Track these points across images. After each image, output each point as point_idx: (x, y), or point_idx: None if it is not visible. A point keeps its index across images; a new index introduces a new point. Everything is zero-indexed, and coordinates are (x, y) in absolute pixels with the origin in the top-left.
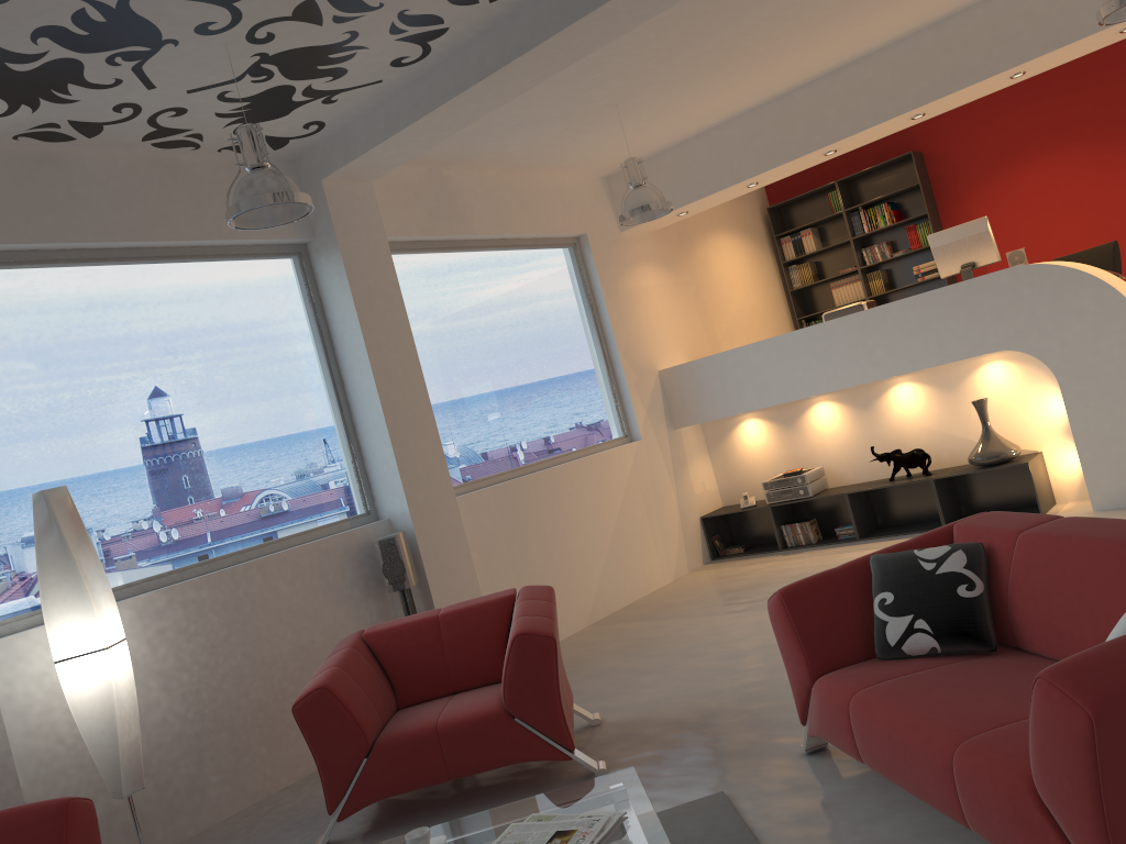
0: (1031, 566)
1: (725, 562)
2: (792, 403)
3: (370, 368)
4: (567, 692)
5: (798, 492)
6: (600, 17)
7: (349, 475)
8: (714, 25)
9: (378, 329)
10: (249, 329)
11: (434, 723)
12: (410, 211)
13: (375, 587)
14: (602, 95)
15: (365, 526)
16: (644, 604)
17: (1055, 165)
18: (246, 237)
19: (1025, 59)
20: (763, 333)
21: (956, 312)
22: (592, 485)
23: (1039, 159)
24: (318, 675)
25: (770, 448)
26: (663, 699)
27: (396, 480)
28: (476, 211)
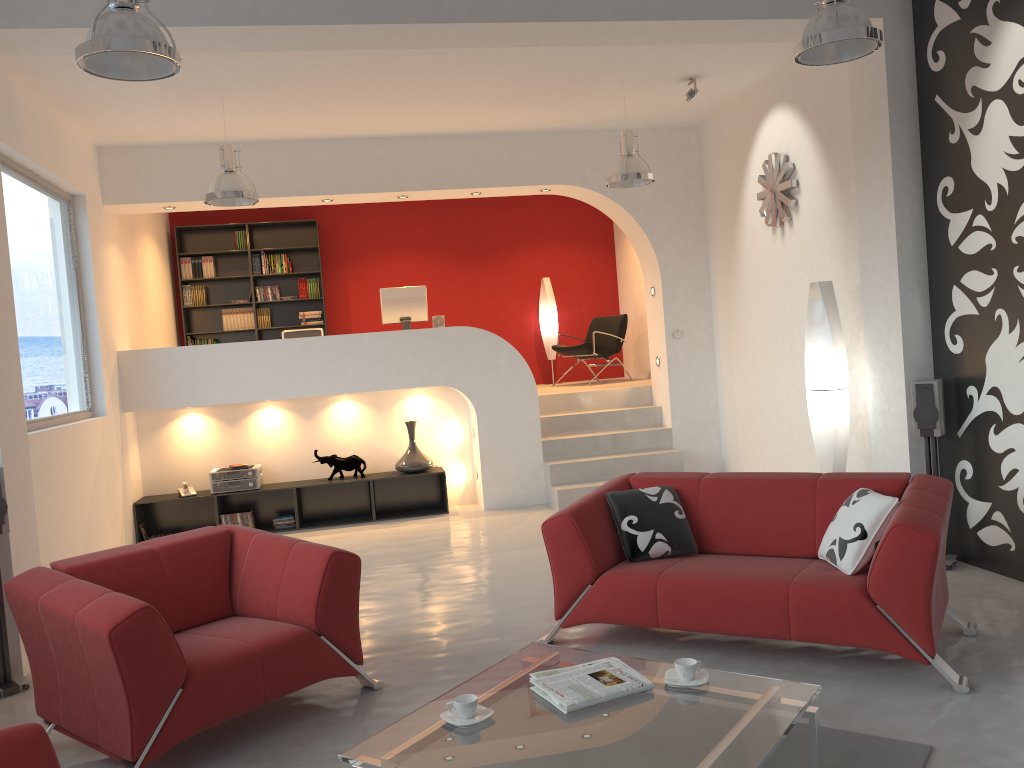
0: (719, 498)
1: None
2: (240, 404)
3: None
4: None
5: (247, 484)
6: (389, 30)
7: None
8: (367, 70)
9: None
10: None
11: (249, 645)
12: None
13: None
14: (230, 78)
15: None
16: None
17: (412, 263)
18: None
19: (492, 185)
20: (165, 339)
21: (415, 351)
22: (80, 453)
23: (402, 256)
24: (97, 601)
25: (209, 443)
26: None
27: None
28: (26, 131)
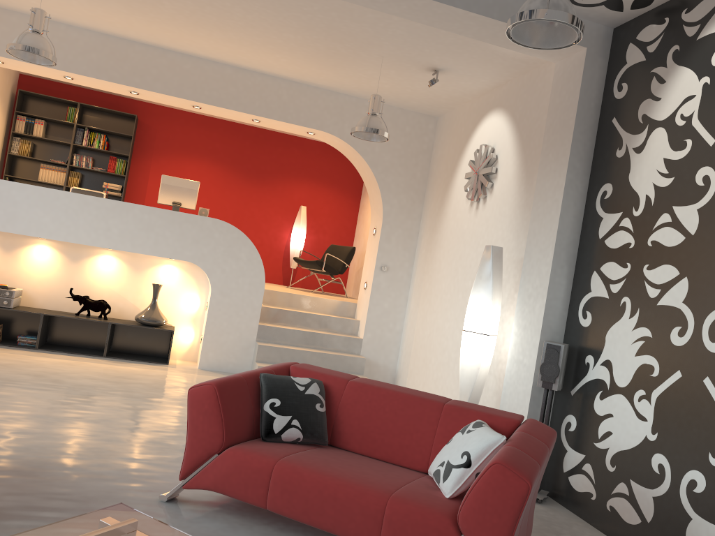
0: (359, 401)
1: None
2: (18, 236)
3: None
4: None
5: (2, 302)
6: None
7: None
8: None
9: None
10: None
11: None
12: None
13: None
14: None
15: None
16: None
17: (205, 169)
18: None
19: (269, 117)
20: None
21: (174, 228)
22: None
23: (198, 161)
24: None
25: None
26: None
27: None
28: None
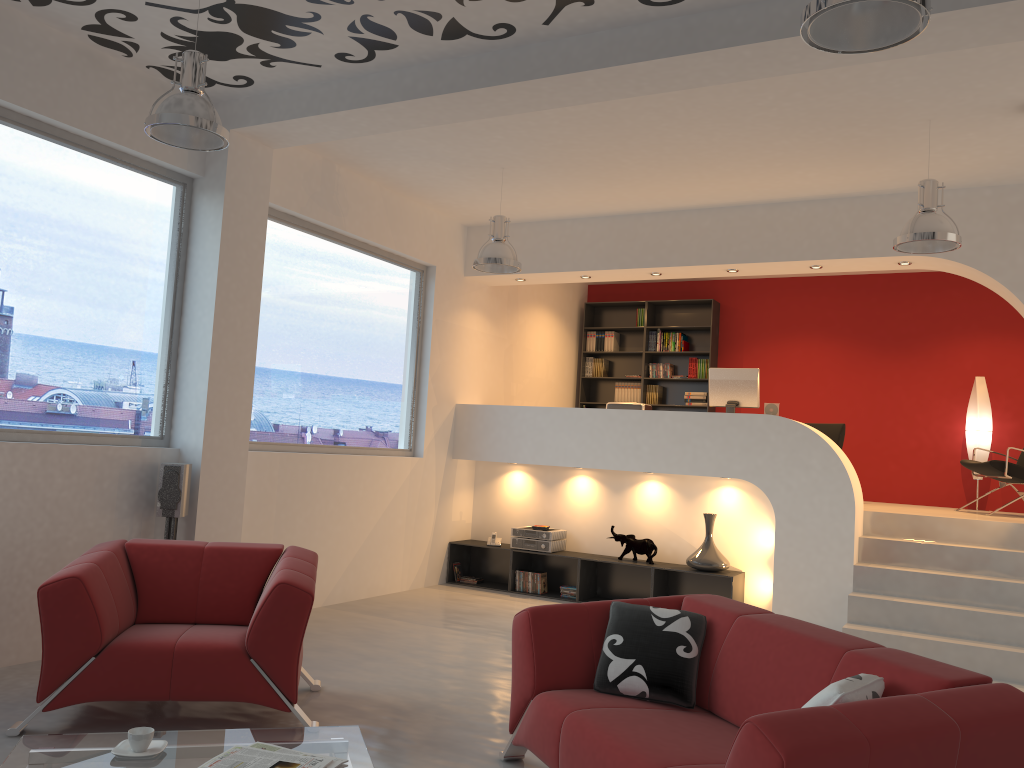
0: (742, 645)
1: (458, 587)
2: (558, 469)
3: (213, 308)
4: (301, 652)
5: (540, 546)
6: (527, 88)
7: (156, 397)
8: (607, 135)
9: (233, 276)
10: (113, 232)
11: (173, 642)
12: (296, 188)
13: (144, 507)
14: (495, 155)
15: (155, 448)
16: (379, 602)
17: (815, 350)
18: (143, 151)
19: (825, 257)
20: (549, 404)
21: (714, 436)
22: (368, 482)
23: (805, 341)
24: (73, 566)
25: (527, 501)
26: (382, 684)
27: (200, 416)
28: (351, 210)
